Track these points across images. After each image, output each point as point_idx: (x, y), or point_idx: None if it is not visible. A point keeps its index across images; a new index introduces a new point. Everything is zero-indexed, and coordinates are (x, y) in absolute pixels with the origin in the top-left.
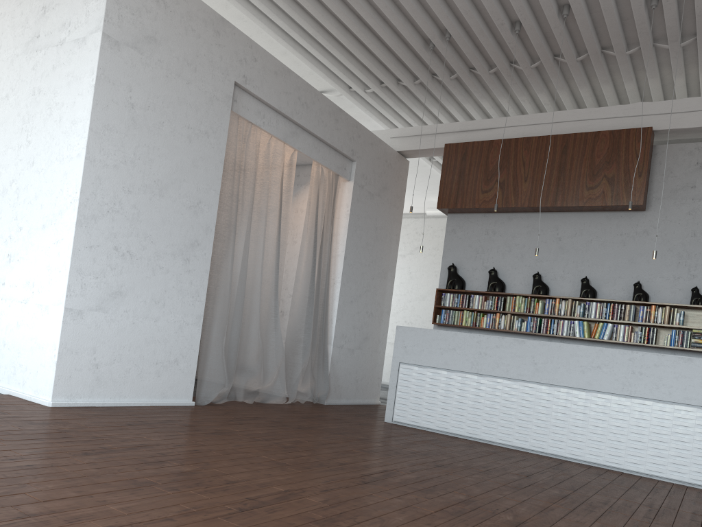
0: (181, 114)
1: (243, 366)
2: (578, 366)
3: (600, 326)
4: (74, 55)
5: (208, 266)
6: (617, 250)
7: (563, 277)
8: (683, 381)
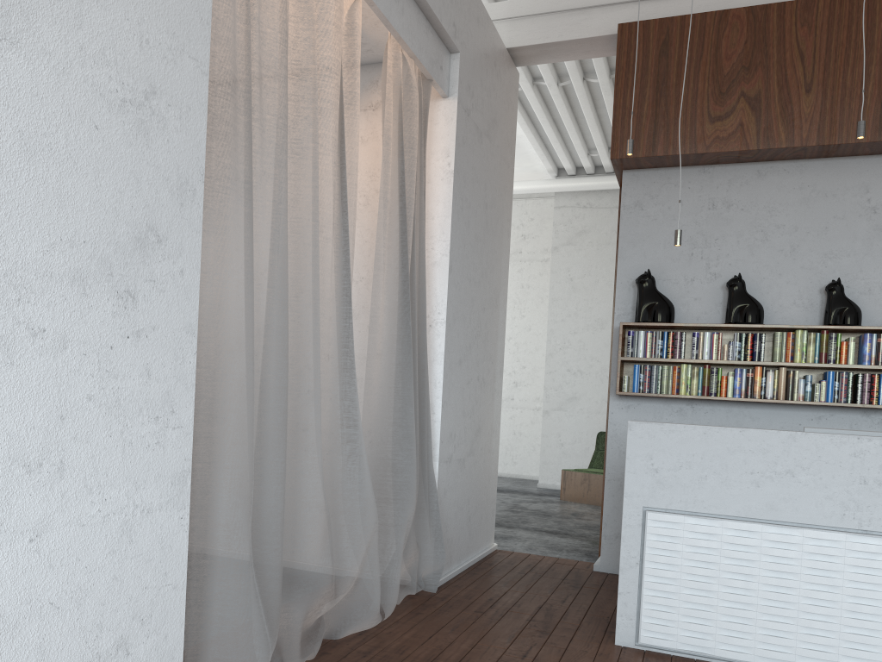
0: None
1: (292, 573)
2: None
3: None
4: None
5: (194, 312)
6: None
7: None
8: None
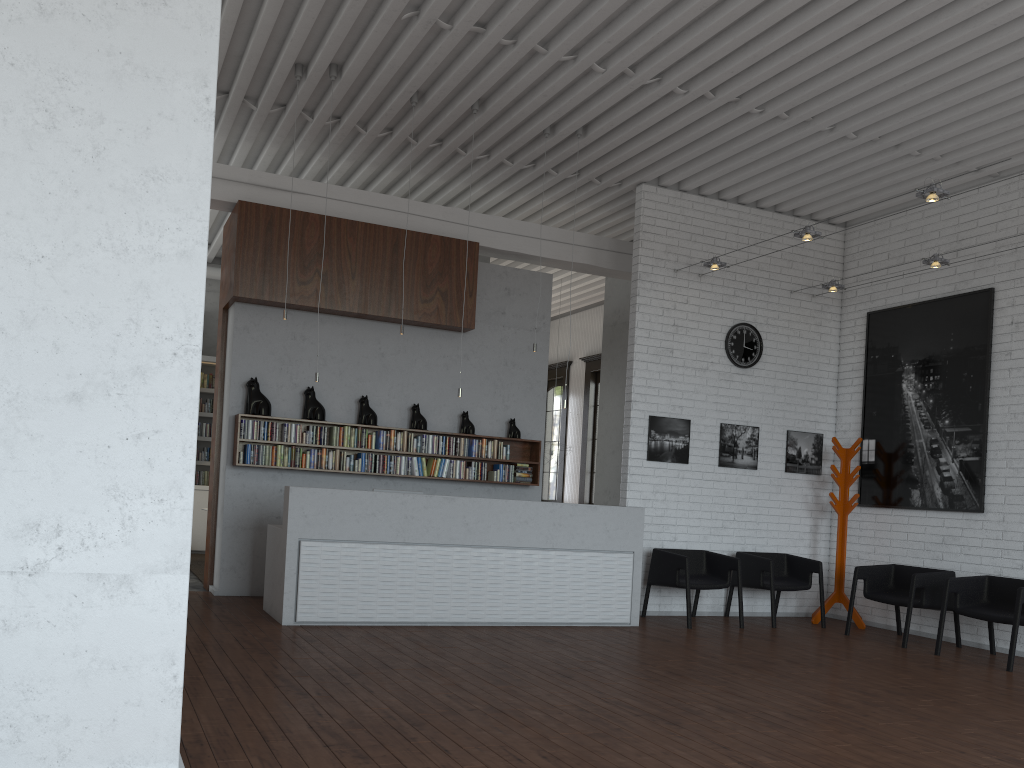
0: None
1: None
2: (508, 522)
3: (439, 462)
4: (127, 15)
5: None
6: (441, 374)
7: (389, 402)
8: (591, 528)
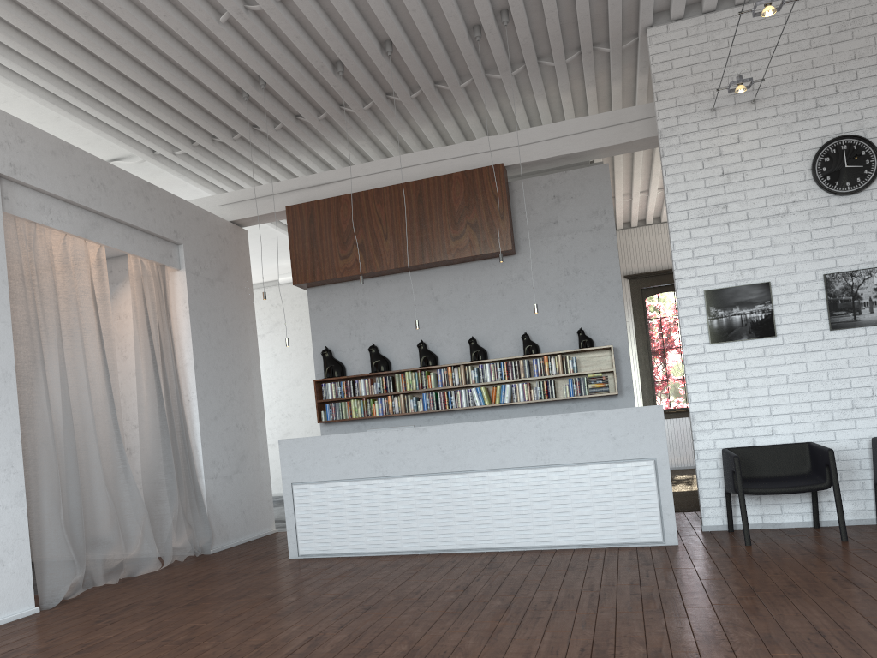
0: None
1: (95, 539)
2: (488, 444)
3: (499, 389)
4: None
5: (18, 424)
6: (497, 301)
7: (449, 341)
8: (591, 438)
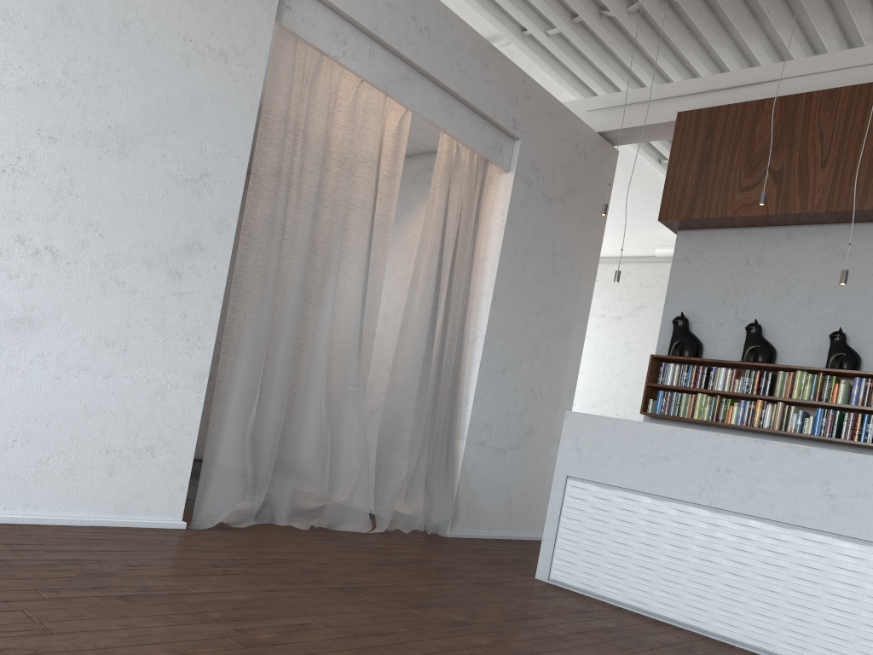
0: (169, 14)
1: (291, 466)
2: None
3: None
4: None
5: (222, 289)
6: None
7: None
8: None
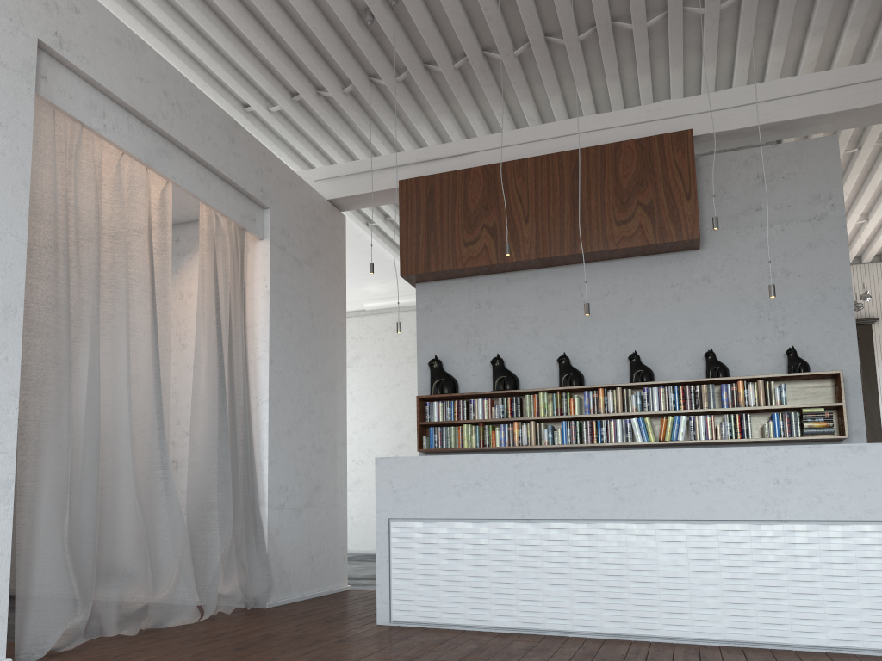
0: None
1: (112, 568)
2: (687, 483)
3: (671, 421)
4: None
5: (17, 383)
6: (670, 308)
7: (600, 357)
8: (857, 484)
